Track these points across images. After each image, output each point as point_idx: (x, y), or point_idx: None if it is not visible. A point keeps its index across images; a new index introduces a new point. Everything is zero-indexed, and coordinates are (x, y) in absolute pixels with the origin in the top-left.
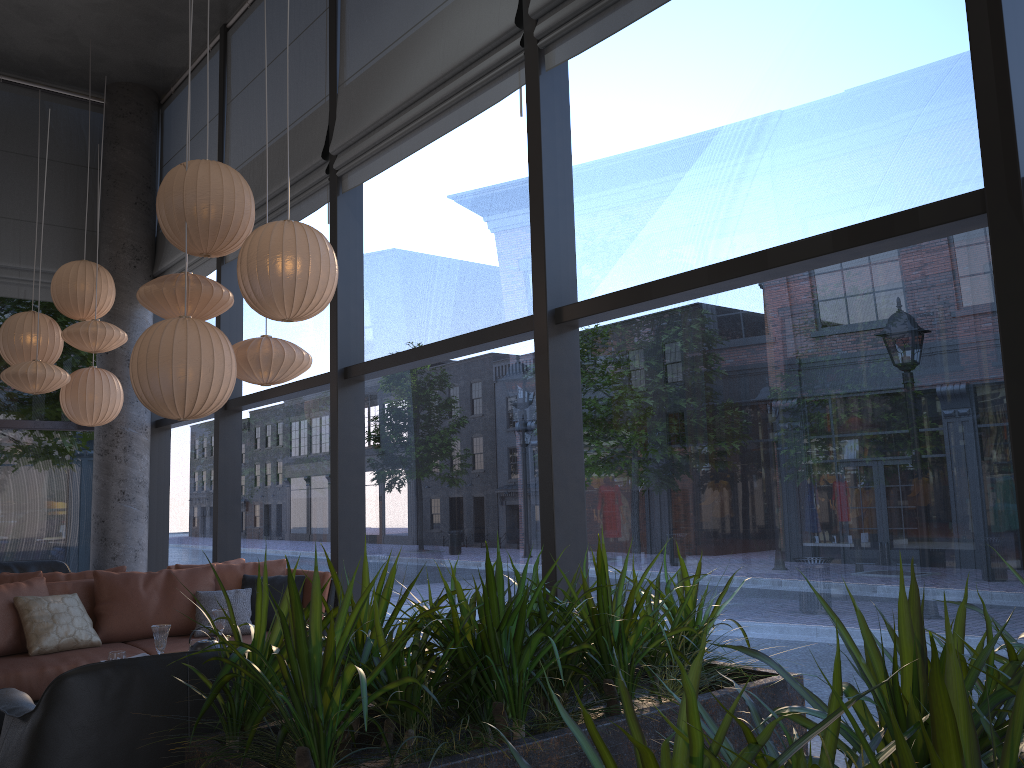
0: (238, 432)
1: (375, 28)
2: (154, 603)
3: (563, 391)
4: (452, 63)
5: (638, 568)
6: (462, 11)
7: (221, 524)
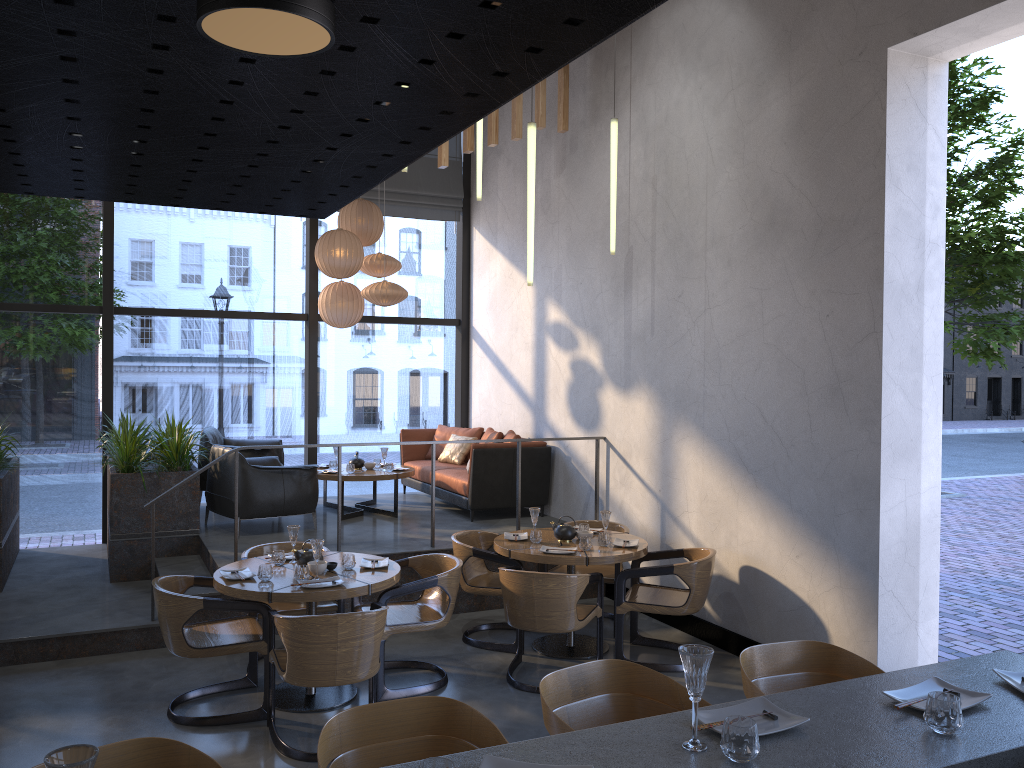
0: None
1: None
2: None
3: None
4: None
5: None
6: None
7: None
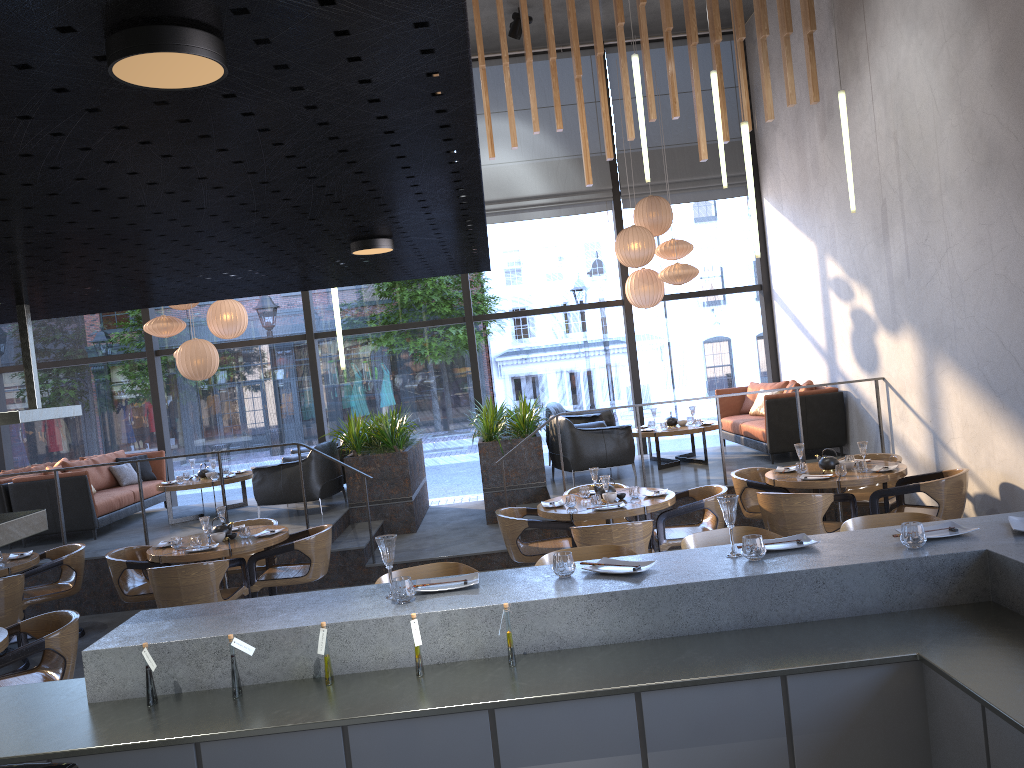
0: (3, 387)
1: None
2: (96, 474)
3: (318, 363)
4: None
5: None
6: None
7: (4, 445)
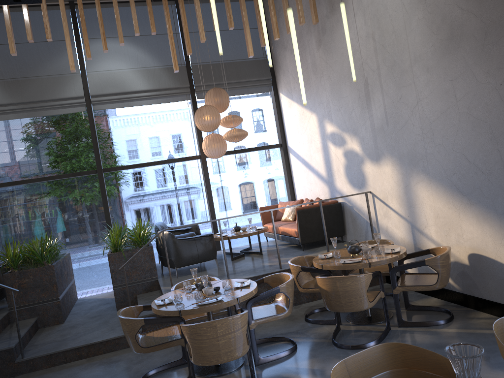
0: None
1: None
2: None
3: None
4: None
5: None
6: None
7: None
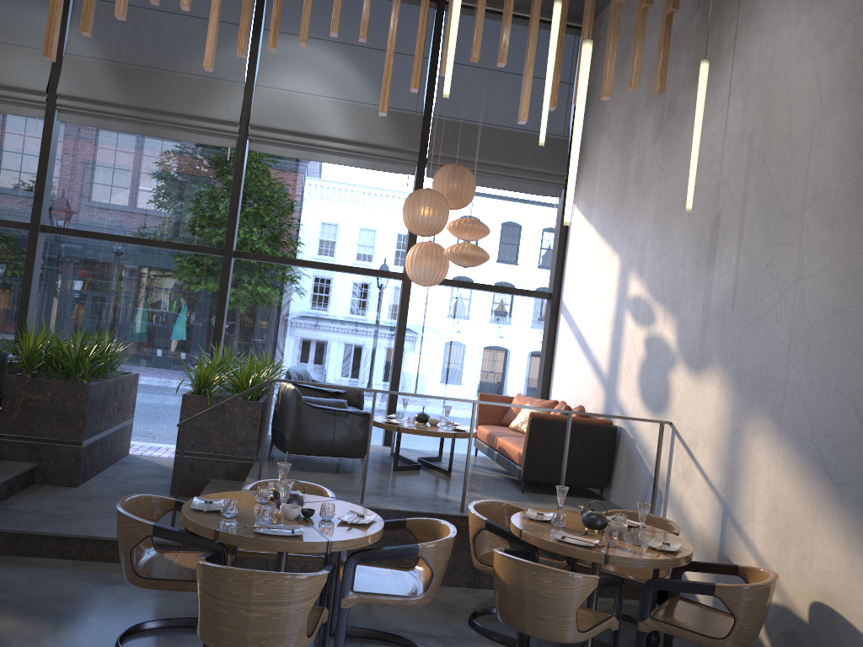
0: None
1: None
2: None
3: (38, 260)
4: None
5: None
6: (2, 56)
7: None
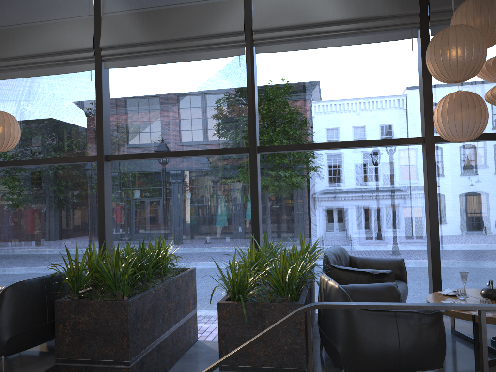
0: None
1: (0, 13)
2: None
3: (107, 184)
4: (56, 50)
5: (19, 248)
6: (60, 29)
7: None
